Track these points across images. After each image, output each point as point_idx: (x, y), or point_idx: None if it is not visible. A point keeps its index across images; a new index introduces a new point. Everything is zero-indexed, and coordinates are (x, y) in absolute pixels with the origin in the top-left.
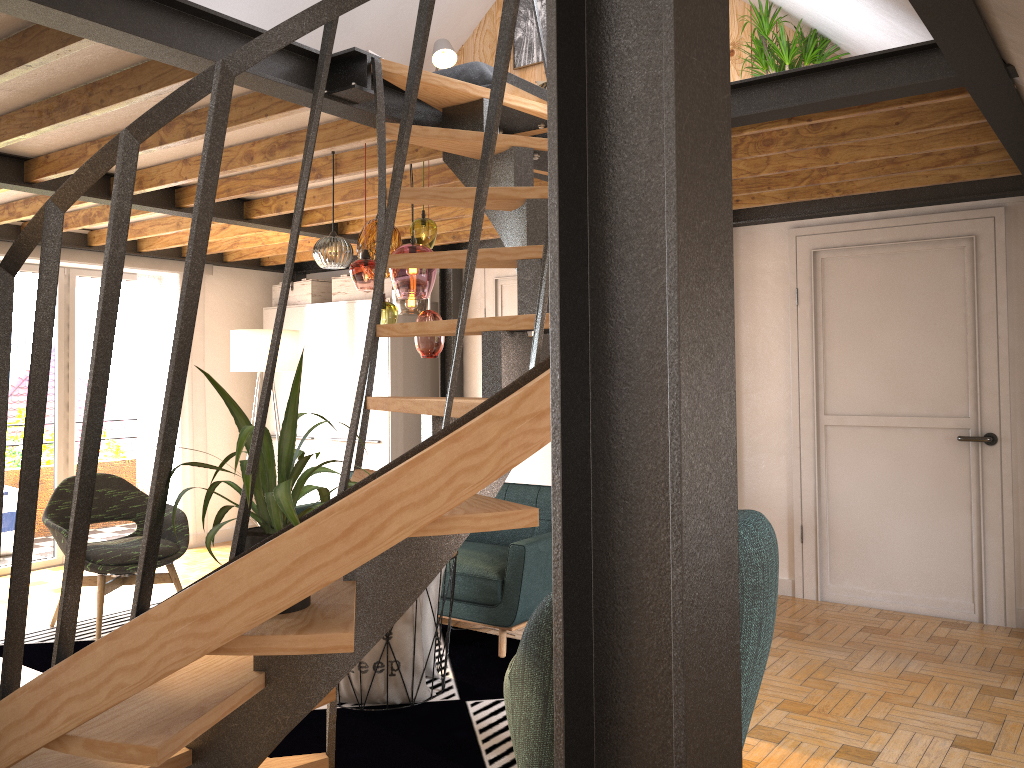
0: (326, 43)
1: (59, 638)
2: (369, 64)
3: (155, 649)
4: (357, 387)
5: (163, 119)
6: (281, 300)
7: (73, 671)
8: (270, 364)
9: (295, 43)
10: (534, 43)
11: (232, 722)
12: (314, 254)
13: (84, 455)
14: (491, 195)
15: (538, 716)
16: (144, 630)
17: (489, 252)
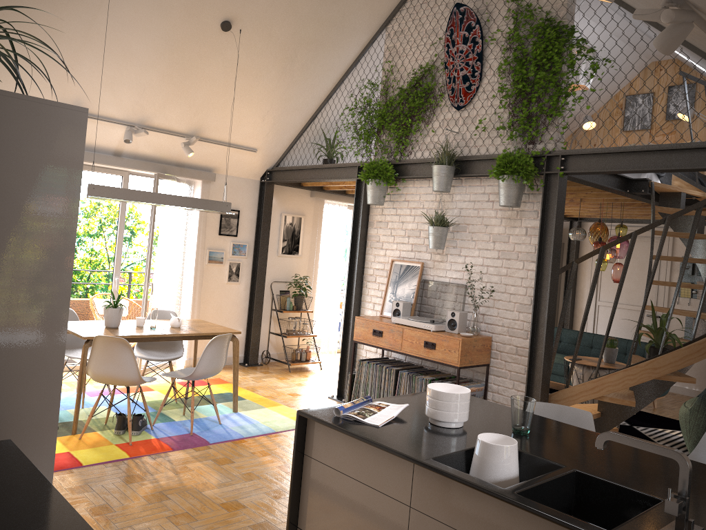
0: (698, 212)
1: (597, 369)
2: (648, 183)
3: (639, 375)
4: (700, 310)
5: (646, 229)
6: (679, 284)
7: (609, 378)
8: (675, 301)
9: (625, 176)
10: (636, 119)
11: (619, 404)
12: (570, 234)
13: (610, 320)
14: (695, 236)
15: (704, 423)
16: (636, 369)
17: (699, 260)
